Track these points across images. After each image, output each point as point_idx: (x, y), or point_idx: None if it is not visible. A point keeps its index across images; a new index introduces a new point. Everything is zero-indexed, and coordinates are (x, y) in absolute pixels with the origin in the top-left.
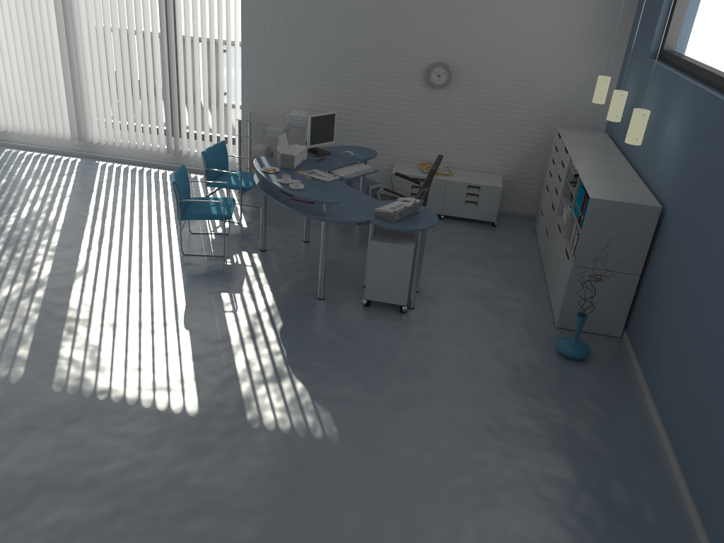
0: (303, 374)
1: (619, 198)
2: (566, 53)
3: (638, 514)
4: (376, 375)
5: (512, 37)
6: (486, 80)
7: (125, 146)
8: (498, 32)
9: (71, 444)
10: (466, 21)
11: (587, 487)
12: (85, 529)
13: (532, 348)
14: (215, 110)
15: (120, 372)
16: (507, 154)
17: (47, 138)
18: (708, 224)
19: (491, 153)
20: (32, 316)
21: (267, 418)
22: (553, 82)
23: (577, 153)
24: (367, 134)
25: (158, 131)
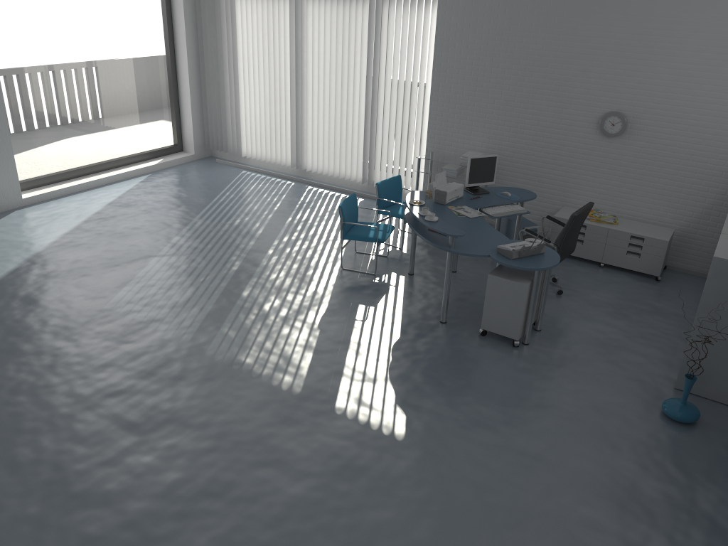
0: (397, 381)
1: None
2: None
3: None
4: (462, 394)
5: (695, 87)
6: (663, 131)
7: (330, 175)
8: (680, 82)
9: (201, 395)
10: (646, 71)
11: (624, 538)
12: (187, 454)
13: (634, 402)
14: (405, 148)
15: (255, 352)
16: (683, 208)
17: (274, 164)
18: None
19: (664, 205)
20: (212, 300)
21: (351, 409)
22: None
23: None
24: (537, 178)
25: (357, 163)
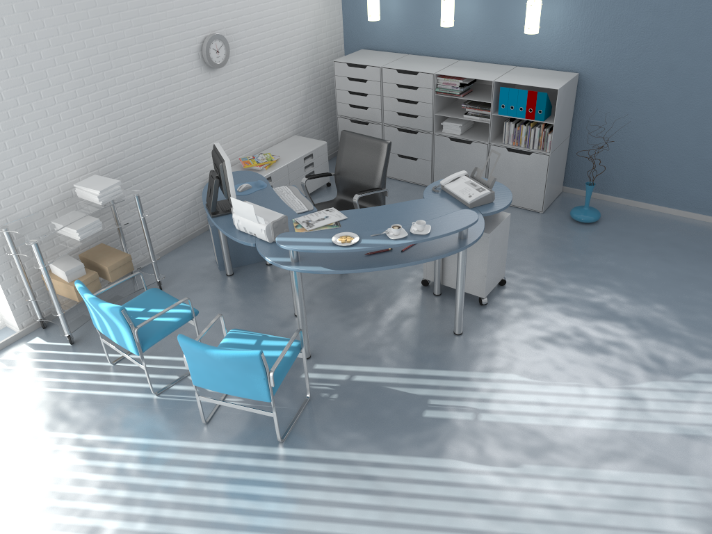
0: (625, 377)
1: (559, 80)
2: None
3: None
4: (624, 328)
5: None
6: (254, 38)
7: None
8: None
9: None
10: None
11: None
12: None
13: (577, 234)
14: None
15: None
16: (290, 111)
17: None
18: (679, 61)
19: (278, 118)
20: None
21: None
22: (303, 16)
23: (425, 69)
24: (164, 165)
25: None
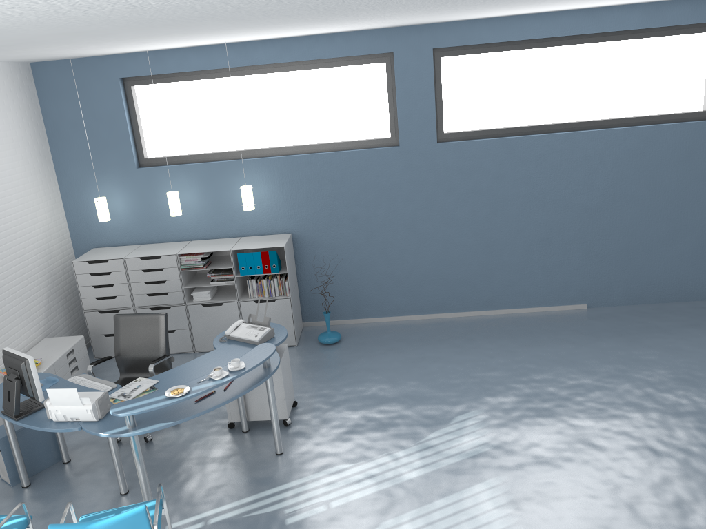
0: (416, 436)
1: (280, 240)
2: (30, 197)
3: (471, 326)
4: (398, 405)
5: None
6: None
7: None
8: None
9: None
10: None
11: (462, 336)
12: (651, 485)
13: (331, 353)
14: None
15: None
16: (36, 315)
17: None
18: (359, 212)
19: (26, 324)
20: None
21: (482, 440)
22: (34, 227)
23: (166, 252)
24: None
25: None
